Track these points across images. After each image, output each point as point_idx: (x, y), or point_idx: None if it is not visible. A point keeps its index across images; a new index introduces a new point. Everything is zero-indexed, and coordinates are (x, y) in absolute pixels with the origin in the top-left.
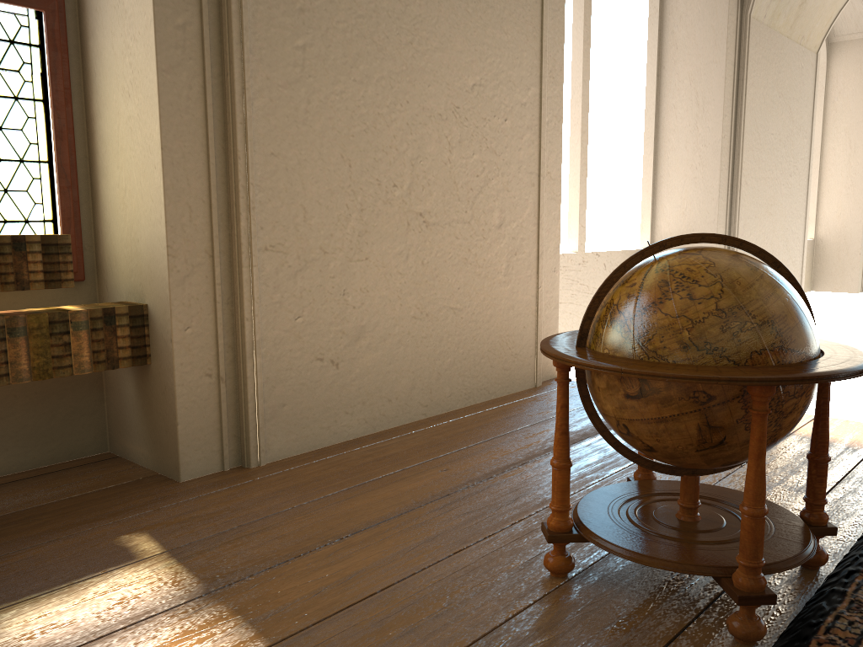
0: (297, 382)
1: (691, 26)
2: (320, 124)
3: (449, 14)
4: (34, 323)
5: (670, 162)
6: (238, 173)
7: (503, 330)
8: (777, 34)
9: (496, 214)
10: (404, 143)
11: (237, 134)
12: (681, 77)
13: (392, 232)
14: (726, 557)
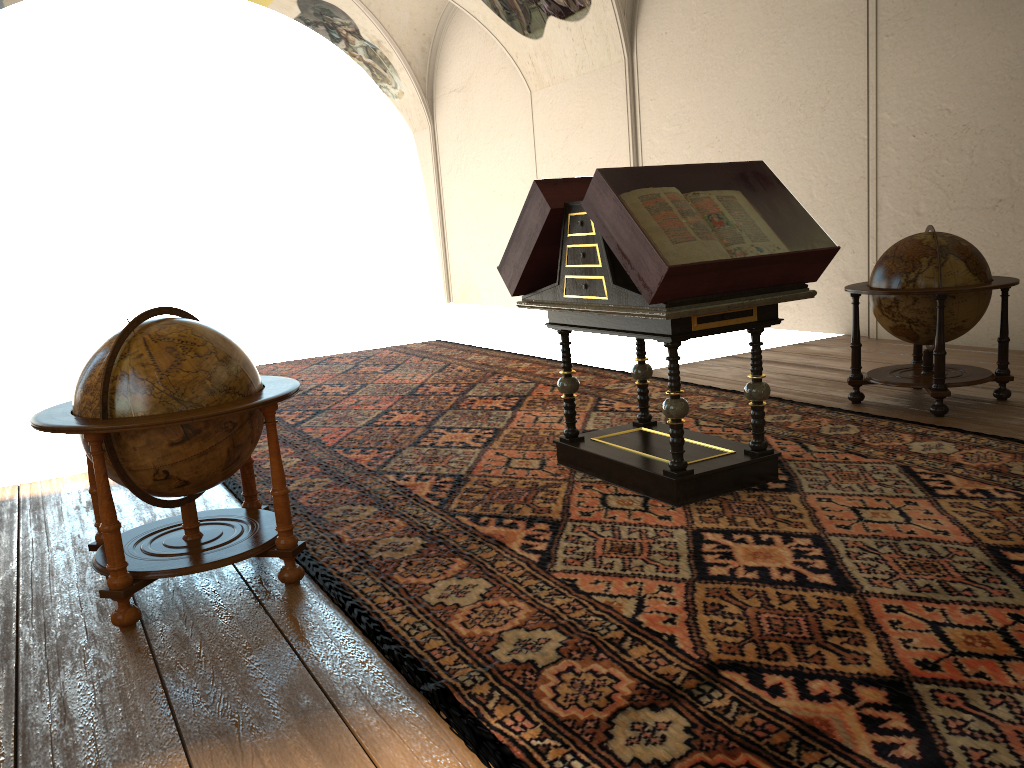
0: None
1: None
2: None
3: None
4: None
5: None
6: None
7: None
8: None
9: None
10: None
11: None
12: None
13: None
14: (258, 538)
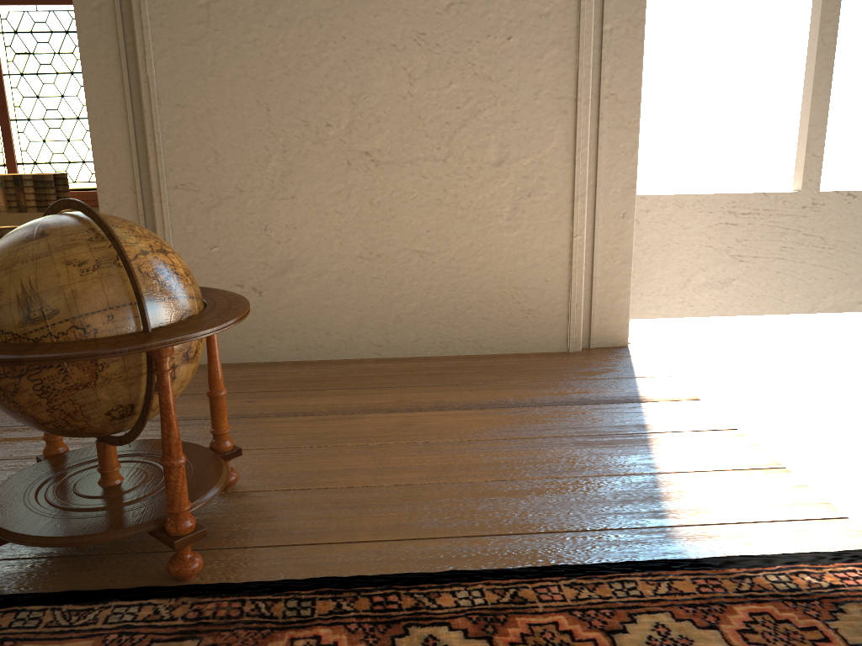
0: None
1: None
2: (230, 73)
3: None
4: None
5: None
6: (145, 124)
7: (506, 281)
8: None
9: (493, 150)
10: (340, 81)
11: (141, 91)
12: None
13: (326, 172)
14: (12, 514)
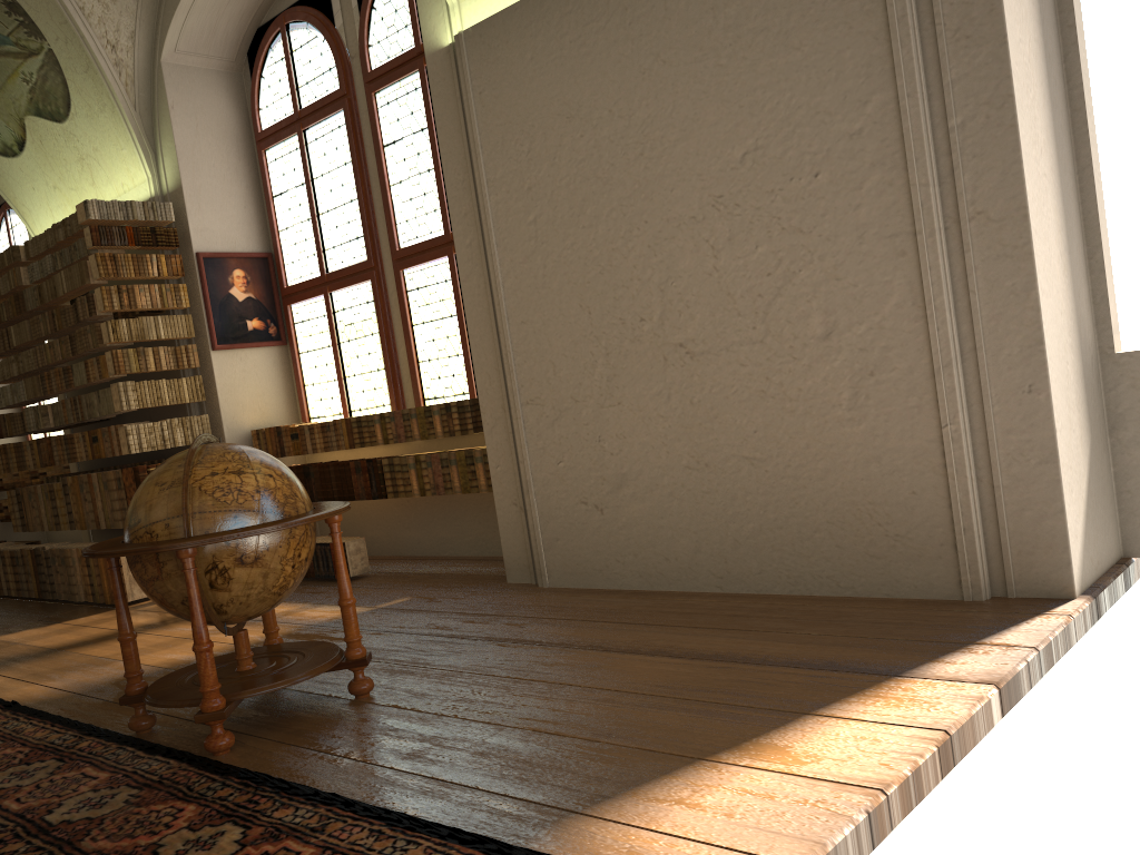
0: (566, 520)
1: None
2: (557, 282)
3: (690, 88)
4: (457, 457)
5: None
6: (501, 344)
7: (859, 494)
8: None
9: (816, 319)
10: (647, 269)
11: (496, 314)
12: None
13: (645, 372)
14: (168, 679)
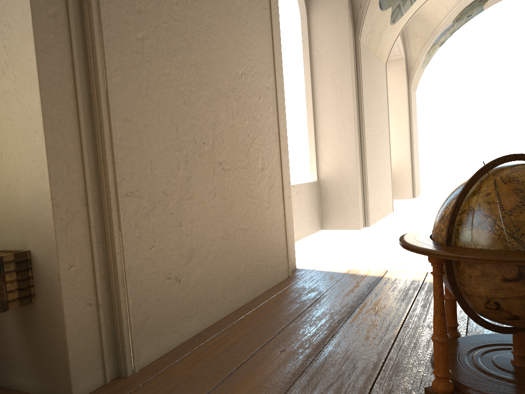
0: (155, 298)
1: (328, 47)
2: (156, 97)
3: (225, 24)
4: None
5: (324, 127)
6: (104, 135)
7: (270, 240)
8: (370, 52)
9: (260, 161)
10: (207, 112)
11: (101, 104)
12: (325, 77)
13: (205, 177)
14: None
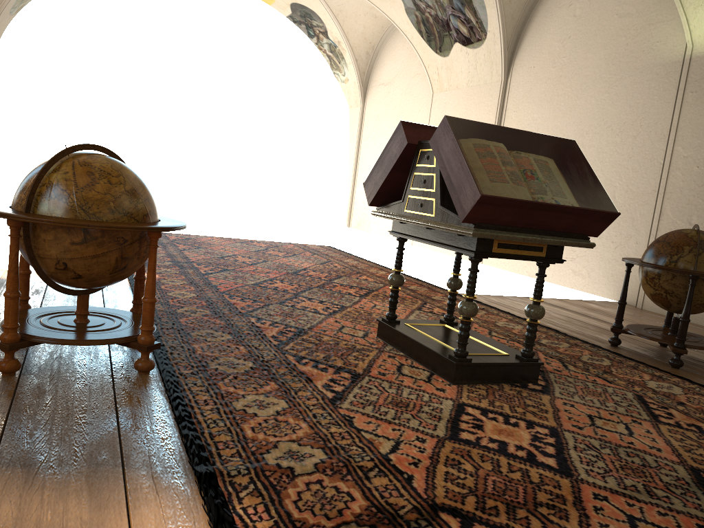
0: None
1: None
2: None
3: None
4: None
5: None
6: None
7: None
8: None
9: None
10: None
11: None
12: None
13: None
14: (126, 332)
